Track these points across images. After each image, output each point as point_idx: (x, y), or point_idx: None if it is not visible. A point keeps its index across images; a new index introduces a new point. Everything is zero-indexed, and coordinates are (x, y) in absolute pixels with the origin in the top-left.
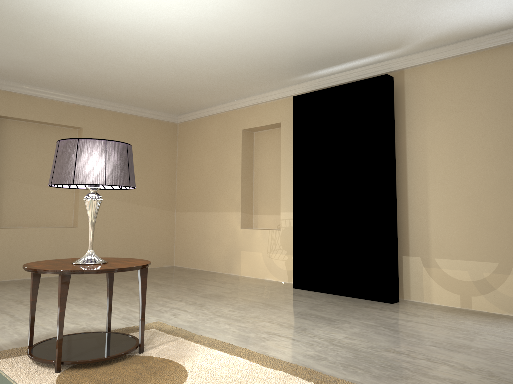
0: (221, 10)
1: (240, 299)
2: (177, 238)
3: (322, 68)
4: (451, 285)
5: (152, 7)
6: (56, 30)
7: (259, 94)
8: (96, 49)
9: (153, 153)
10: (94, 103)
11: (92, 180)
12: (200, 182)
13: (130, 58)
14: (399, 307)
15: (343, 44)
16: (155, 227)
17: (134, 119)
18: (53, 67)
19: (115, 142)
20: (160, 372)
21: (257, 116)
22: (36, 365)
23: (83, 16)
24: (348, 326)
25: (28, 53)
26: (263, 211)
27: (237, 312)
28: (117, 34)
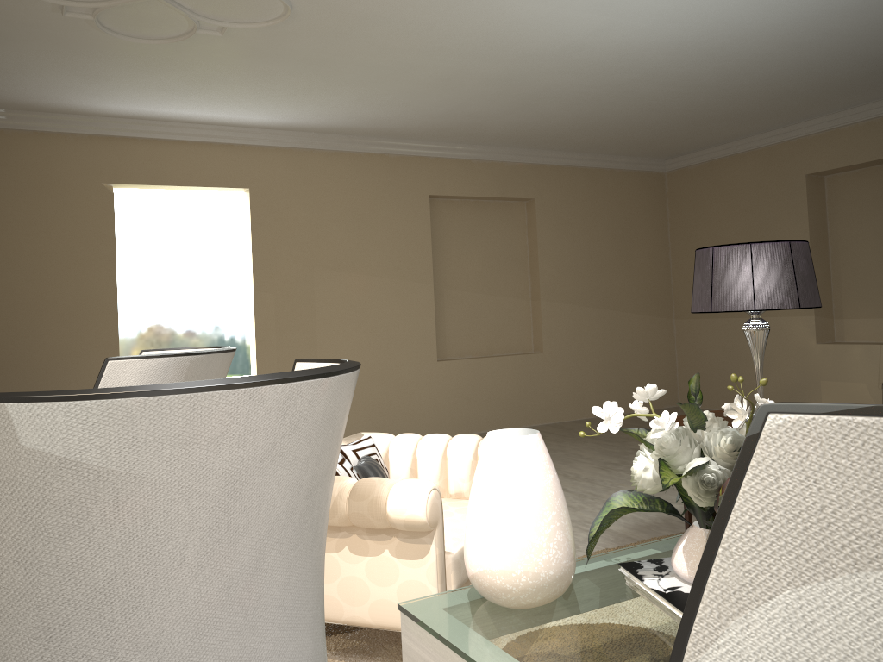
0: None
1: None
2: (680, 361)
3: None
4: None
5: (751, 9)
6: (567, 64)
7: (840, 110)
8: (607, 81)
9: (633, 227)
10: (547, 157)
11: (782, 303)
12: None
13: (653, 86)
14: None
15: None
16: (646, 345)
17: (602, 174)
18: (520, 114)
19: (799, 242)
20: None
21: (838, 149)
22: None
23: (625, 39)
24: None
25: (499, 101)
26: (855, 311)
27: None
28: (659, 56)
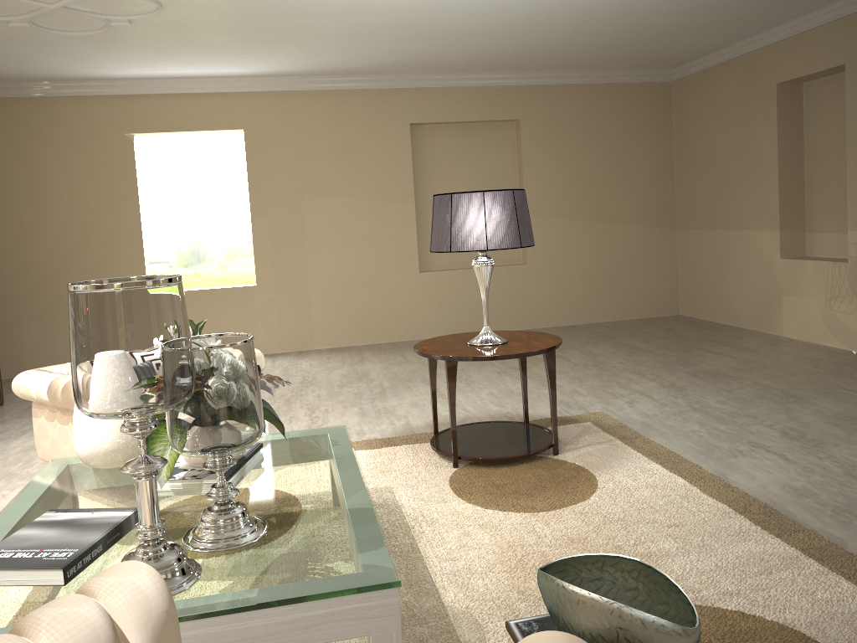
0: None
1: (749, 382)
2: (681, 271)
3: None
4: None
5: None
6: (445, 10)
7: (803, 14)
8: (505, 18)
9: (631, 140)
10: (532, 78)
11: (471, 246)
12: (712, 180)
13: (556, 16)
14: None
15: None
16: (643, 256)
17: (596, 89)
18: (461, 48)
19: (496, 191)
20: (565, 483)
21: (802, 56)
22: (438, 455)
23: None
24: None
25: (425, 41)
26: (822, 225)
27: (729, 404)
28: None
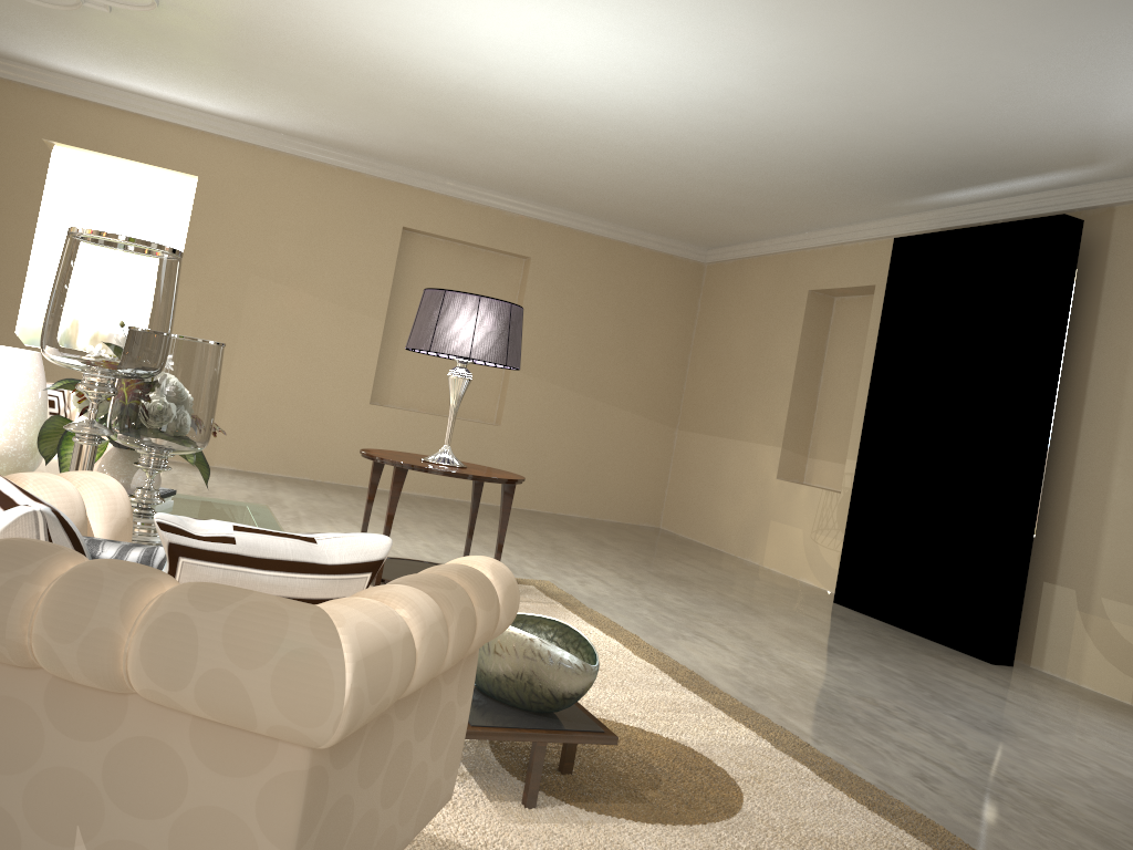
0: (719, 90)
1: (712, 591)
2: (672, 477)
3: (951, 188)
4: (1121, 656)
5: (610, 83)
6: (480, 108)
7: (847, 225)
8: (543, 136)
9: (649, 315)
10: (556, 216)
11: (454, 349)
12: (725, 380)
13: (597, 151)
14: (997, 671)
15: (971, 151)
16: (634, 449)
17: (623, 249)
18: (485, 157)
19: (494, 299)
20: None
21: (838, 268)
22: None
23: (514, 92)
24: (847, 662)
25: (448, 137)
26: (825, 452)
27: (685, 603)
28: (569, 117)
